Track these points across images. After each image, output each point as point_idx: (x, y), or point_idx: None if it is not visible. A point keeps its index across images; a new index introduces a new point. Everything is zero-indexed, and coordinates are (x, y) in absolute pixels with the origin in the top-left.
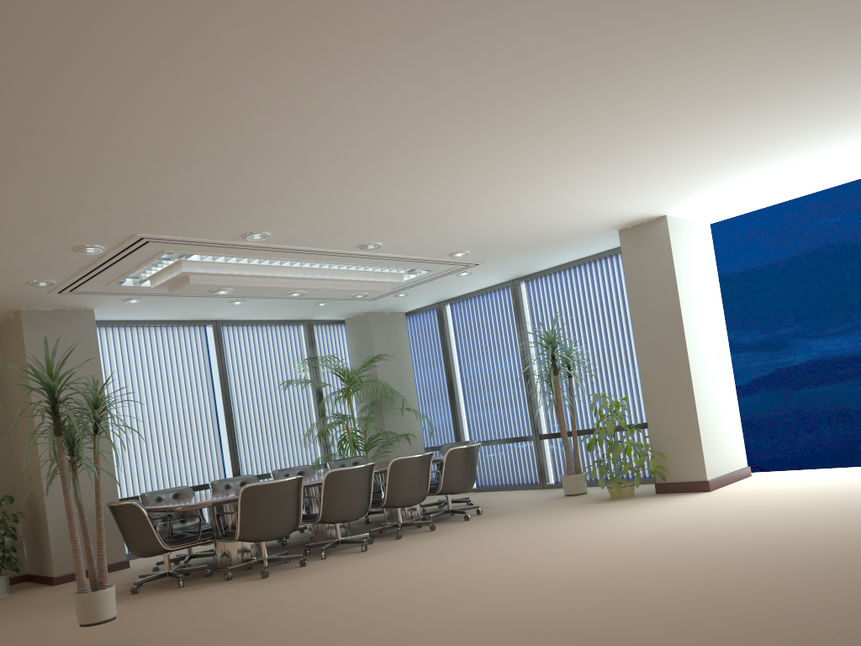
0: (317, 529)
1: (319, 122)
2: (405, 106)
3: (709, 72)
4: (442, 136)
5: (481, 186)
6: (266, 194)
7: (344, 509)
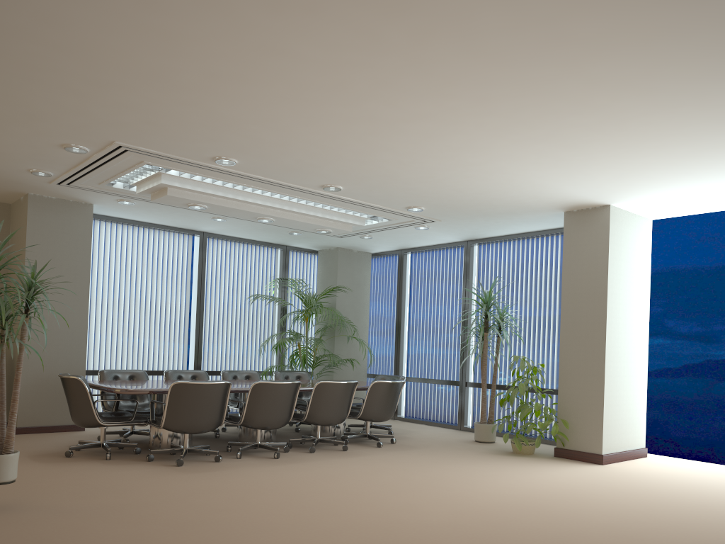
0: (245, 429)
1: (266, 58)
2: (347, 55)
3: (653, 67)
4: (388, 92)
5: (430, 148)
6: (227, 123)
7: (264, 418)
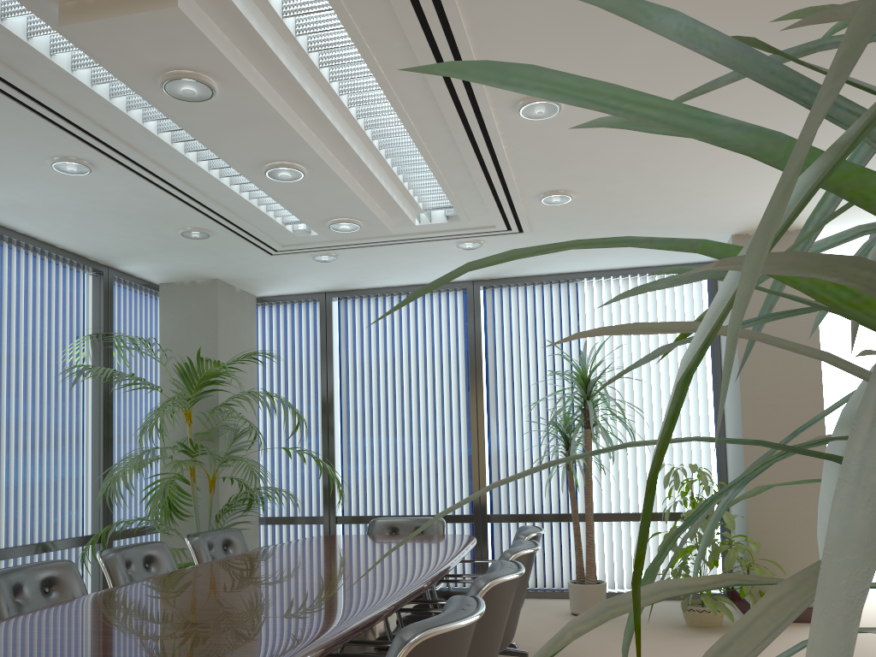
0: None
1: None
2: None
3: None
4: None
5: None
6: None
7: None
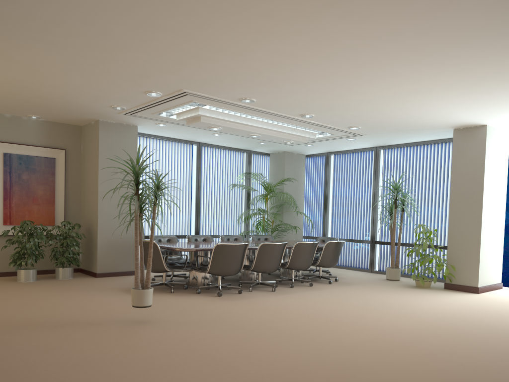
0: (244, 273)
1: (317, 44)
2: (371, 42)
3: None
4: (382, 61)
5: (388, 92)
6: (265, 79)
7: (266, 265)
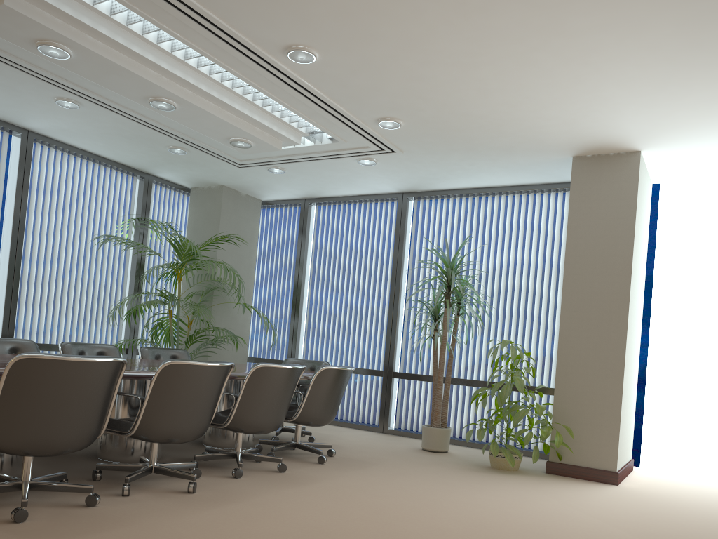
0: (115, 439)
1: None
2: None
3: None
4: None
5: None
6: None
7: (176, 424)
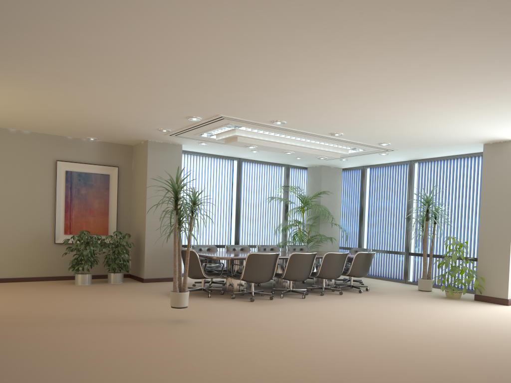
0: (278, 281)
1: (333, 76)
2: (381, 73)
3: None
4: (396, 88)
5: (409, 113)
6: (291, 104)
7: (297, 274)
